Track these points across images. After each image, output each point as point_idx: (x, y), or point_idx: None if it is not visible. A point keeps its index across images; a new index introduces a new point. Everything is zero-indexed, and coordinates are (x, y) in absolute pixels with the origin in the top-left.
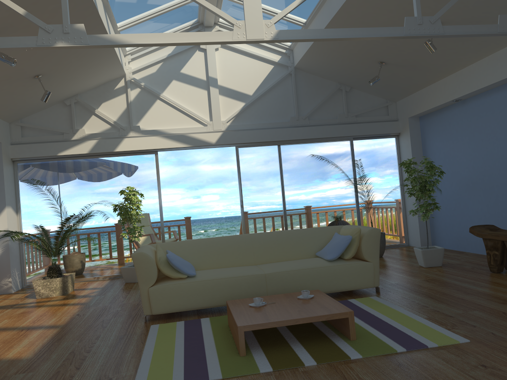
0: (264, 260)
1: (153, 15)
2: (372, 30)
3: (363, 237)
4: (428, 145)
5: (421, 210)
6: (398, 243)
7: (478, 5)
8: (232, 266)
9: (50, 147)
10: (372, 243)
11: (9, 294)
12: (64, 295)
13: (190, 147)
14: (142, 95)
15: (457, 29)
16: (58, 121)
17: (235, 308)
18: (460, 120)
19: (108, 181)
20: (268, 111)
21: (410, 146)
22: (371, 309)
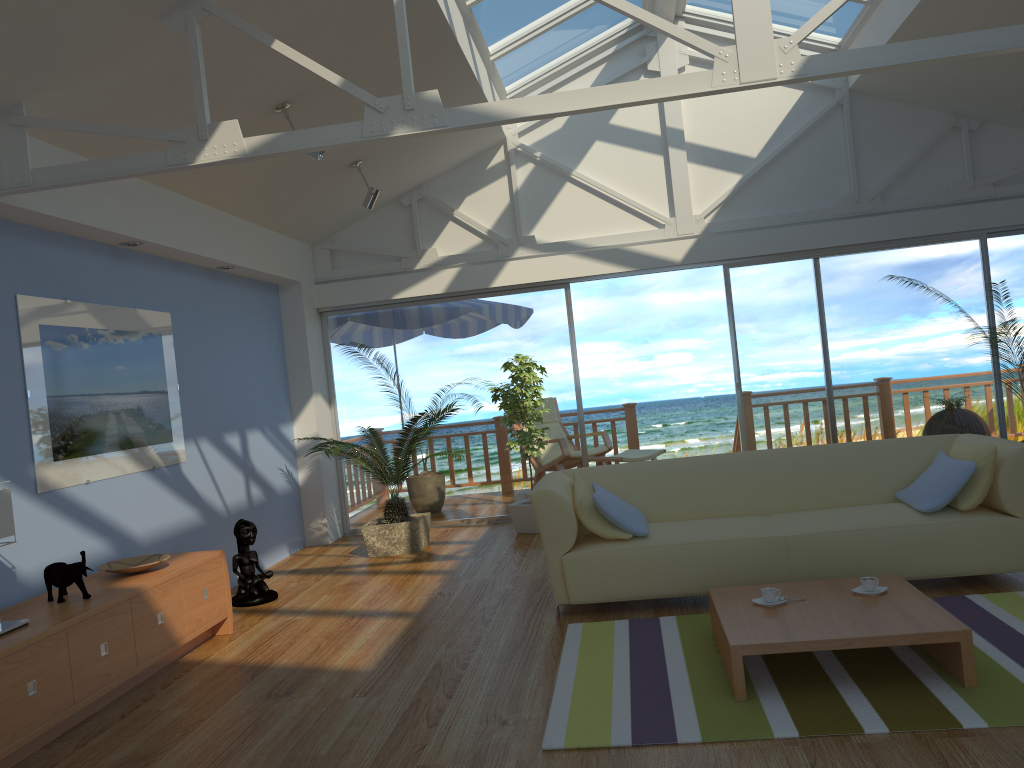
0: (785, 504)
1: (555, 21)
2: (1020, 30)
3: (1001, 466)
4: None
5: None
6: None
7: None
8: (720, 516)
9: (379, 285)
10: (1023, 478)
11: (324, 545)
12: (414, 552)
13: (631, 271)
14: (538, 176)
15: None
16: (391, 236)
17: (725, 607)
18: None
19: (480, 343)
20: (792, 187)
21: None
22: (1017, 621)
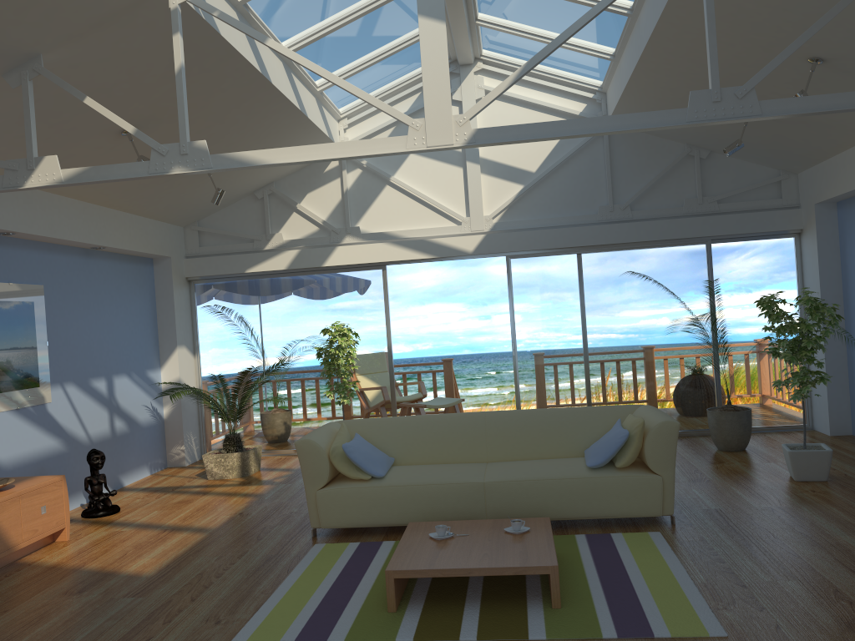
0: (502, 455)
1: (369, 62)
2: (630, 118)
3: (647, 435)
4: (848, 255)
5: (793, 381)
6: (792, 424)
7: None
8: (453, 462)
9: (235, 260)
10: (662, 445)
11: (181, 467)
12: (244, 477)
13: (434, 258)
14: (364, 180)
15: (787, 105)
16: (247, 222)
17: (407, 539)
18: None
19: (314, 310)
20: (562, 197)
21: (817, 255)
22: (630, 556)
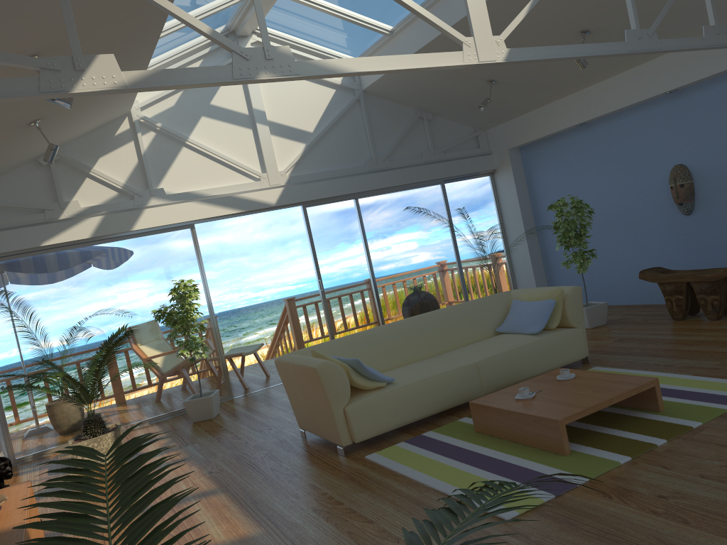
0: (440, 348)
1: None
2: (598, 46)
3: (566, 299)
4: (536, 182)
5: (575, 260)
6: None
7: (643, 12)
8: (405, 364)
9: (26, 234)
10: (577, 304)
11: None
12: None
13: (241, 212)
14: (160, 142)
15: (671, 44)
16: (31, 192)
17: (506, 406)
18: (584, 149)
19: (125, 277)
20: (337, 152)
21: (514, 185)
22: None
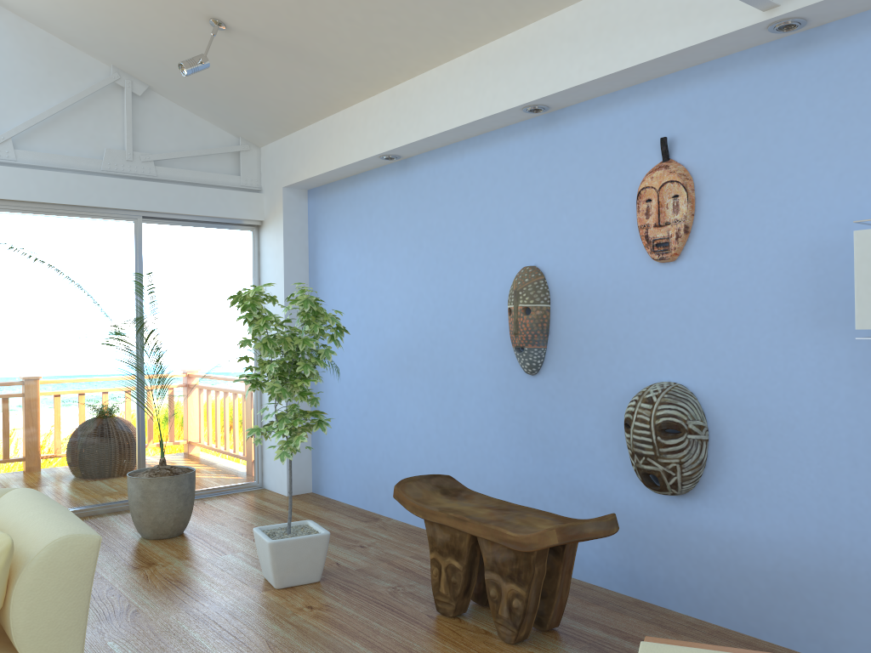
0: None
1: None
2: None
3: (21, 575)
4: (321, 258)
5: (279, 428)
6: (238, 483)
7: None
8: None
9: None
10: (58, 594)
11: None
12: None
13: None
14: None
15: None
16: None
17: None
18: (393, 208)
19: None
20: None
21: (283, 256)
22: None
